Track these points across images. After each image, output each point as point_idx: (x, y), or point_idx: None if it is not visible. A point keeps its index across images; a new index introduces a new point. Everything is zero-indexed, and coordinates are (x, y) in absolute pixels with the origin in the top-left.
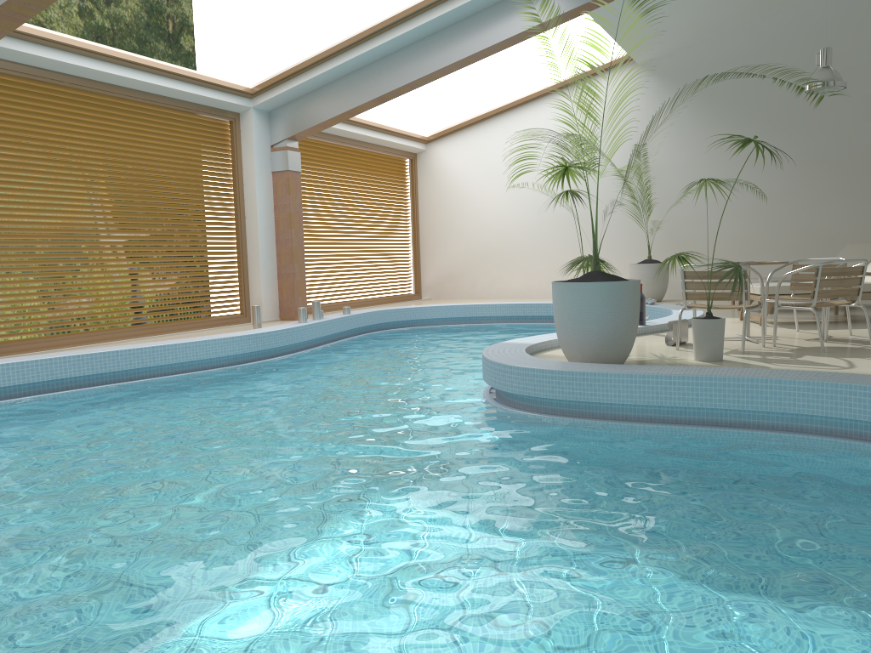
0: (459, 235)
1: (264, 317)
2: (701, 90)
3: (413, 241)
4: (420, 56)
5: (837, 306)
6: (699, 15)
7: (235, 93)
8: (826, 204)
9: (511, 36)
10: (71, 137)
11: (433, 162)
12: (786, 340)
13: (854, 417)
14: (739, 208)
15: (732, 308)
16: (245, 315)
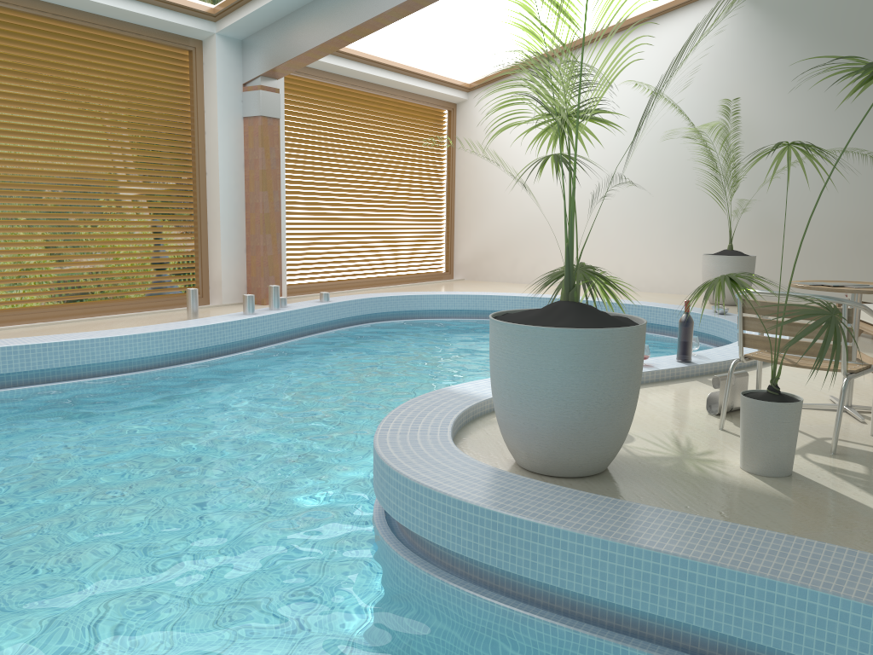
0: (500, 204)
1: (225, 299)
2: (820, 28)
3: (447, 209)
4: None
5: None
6: None
7: (189, 12)
8: None
9: None
10: None
11: (475, 115)
12: None
13: None
14: (859, 188)
15: (823, 369)
16: (201, 295)
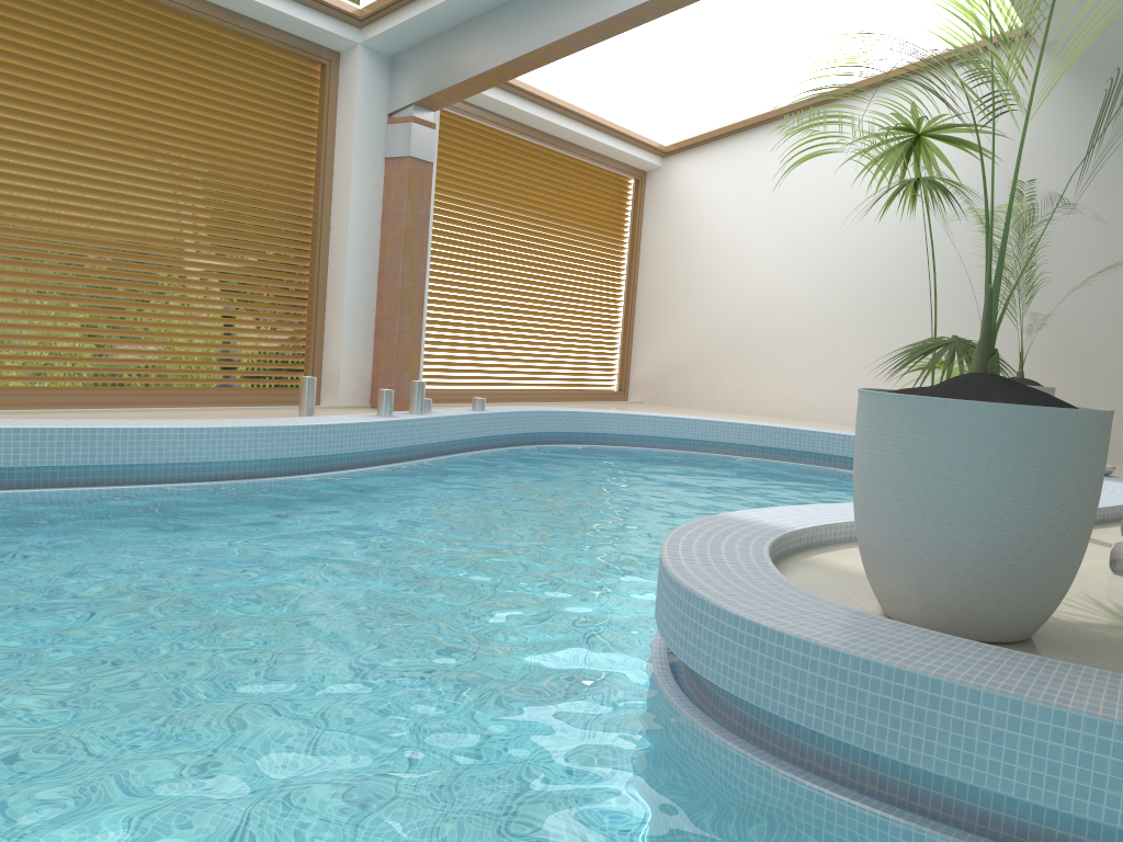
0: (698, 306)
1: (342, 399)
2: None
3: (625, 308)
4: None
5: None
6: None
7: (329, 12)
8: None
9: None
10: (5, 40)
11: (670, 188)
12: None
13: None
14: None
15: None
16: None
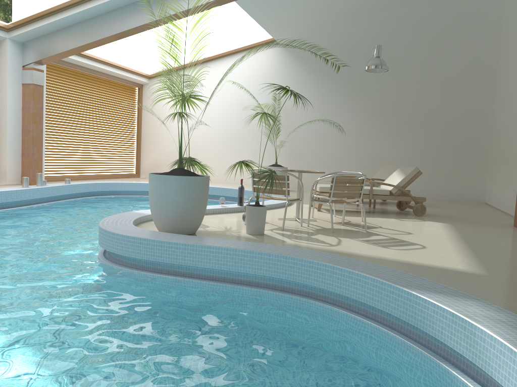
0: (166, 139)
1: (8, 181)
2: (315, 64)
3: (137, 140)
4: (123, 17)
5: (370, 202)
6: (312, 17)
7: None
8: (380, 140)
9: (181, 11)
10: None
11: (153, 91)
12: (320, 222)
13: (311, 283)
14: (332, 138)
15: (281, 199)
16: None
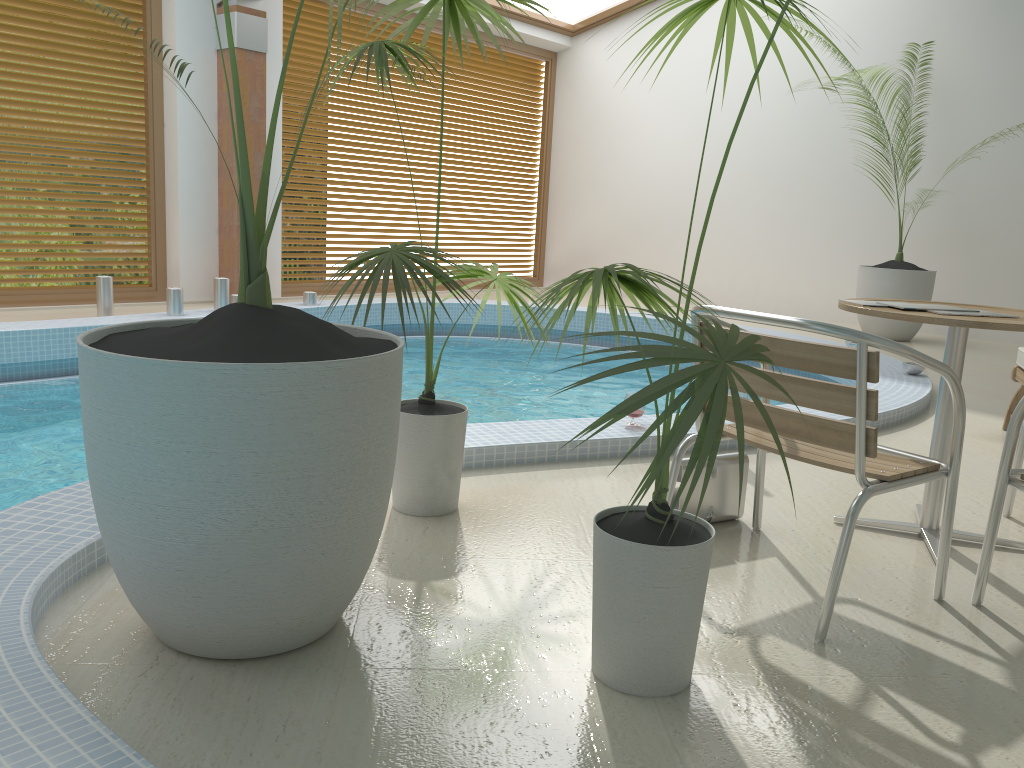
0: (606, 190)
1: (184, 295)
2: None
3: (538, 194)
4: None
5: None
6: None
7: None
8: None
9: None
10: None
11: (579, 68)
12: None
13: None
14: None
15: (835, 467)
16: (155, 288)
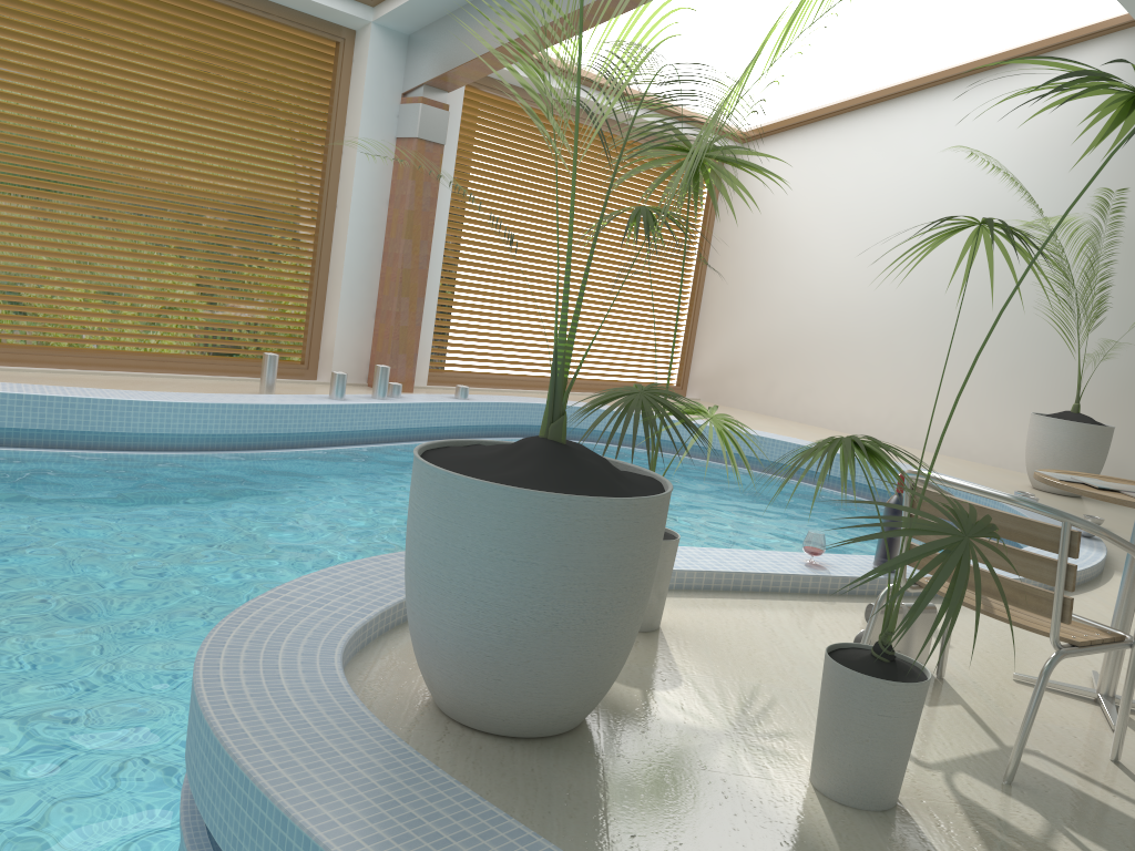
0: (763, 303)
1: None
2: None
3: (690, 300)
4: None
5: None
6: None
7: None
8: None
9: None
10: None
11: (746, 176)
12: None
13: None
14: None
15: (1029, 628)
16: (307, 366)
